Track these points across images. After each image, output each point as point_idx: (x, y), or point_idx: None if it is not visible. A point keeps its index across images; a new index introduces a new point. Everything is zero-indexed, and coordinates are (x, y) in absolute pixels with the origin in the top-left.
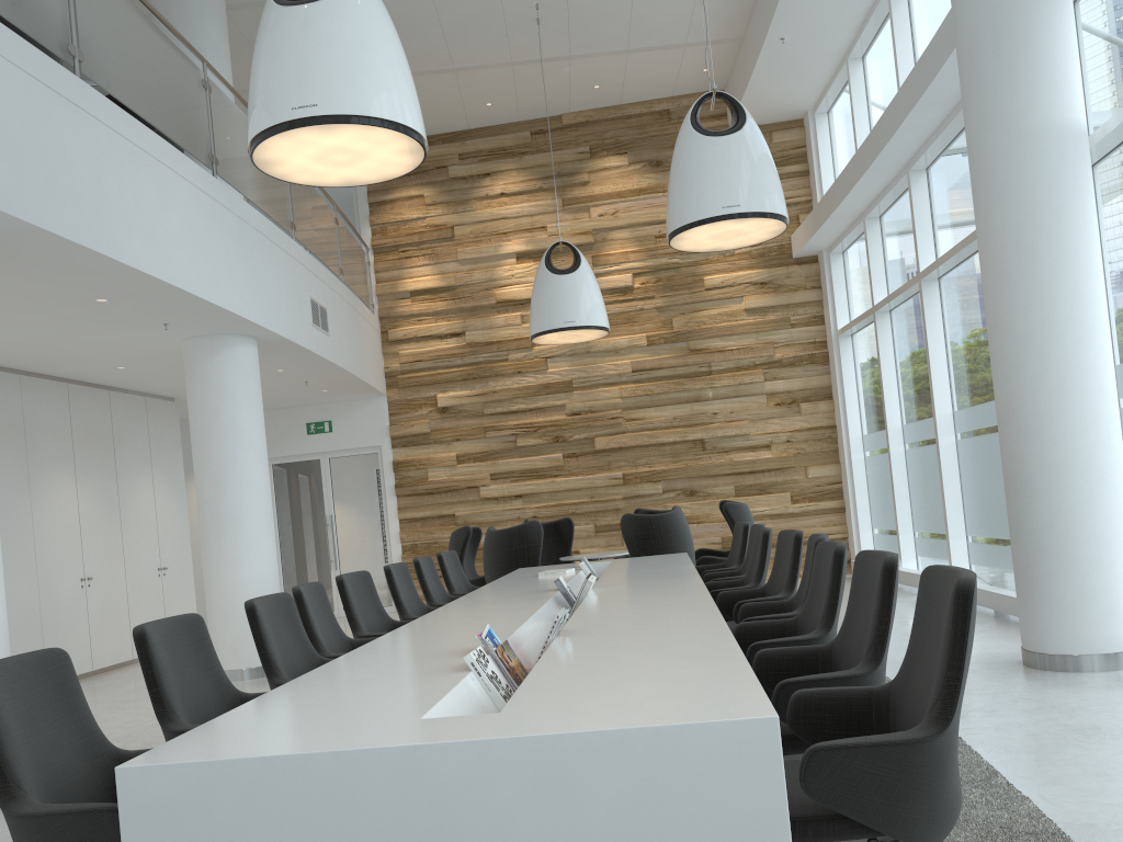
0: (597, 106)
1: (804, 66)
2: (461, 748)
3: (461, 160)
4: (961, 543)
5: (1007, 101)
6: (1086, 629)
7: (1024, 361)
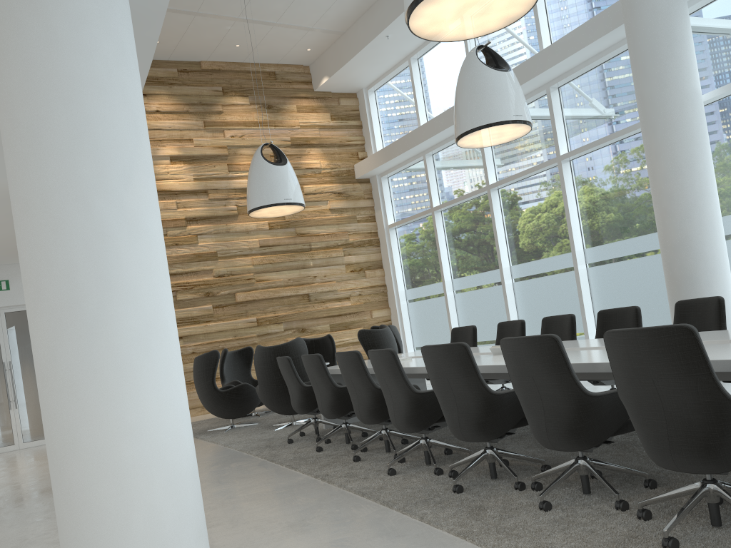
0: (227, 60)
1: (383, 57)
2: None
3: None
4: None
5: (676, 75)
6: None
7: (692, 214)
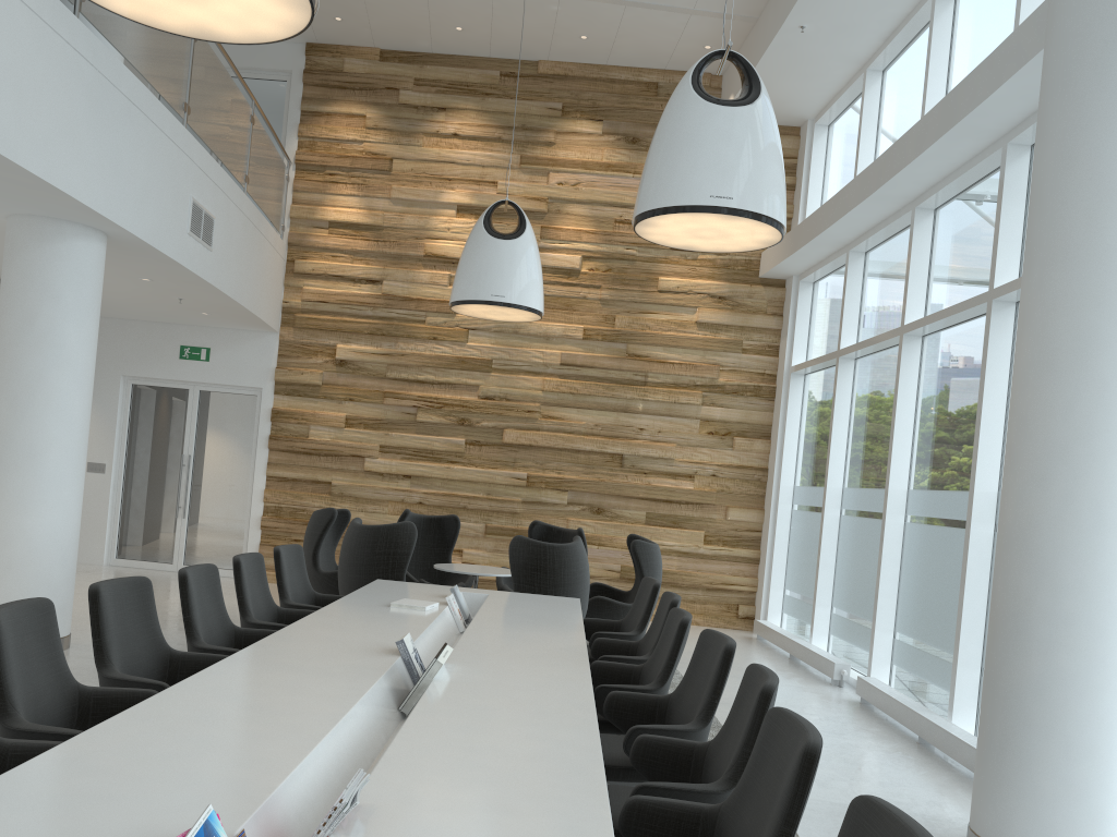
0: (580, 61)
1: (817, 66)
2: None
3: (416, 86)
4: (887, 638)
5: (1102, 138)
6: (1061, 832)
7: (1054, 475)
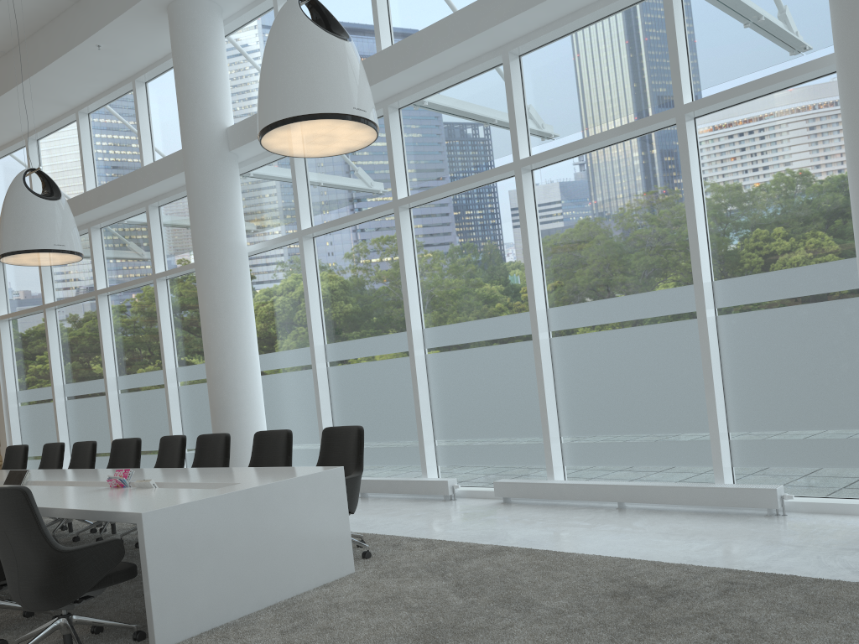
0: None
1: None
2: (263, 487)
3: None
4: None
5: (219, 227)
6: None
7: (227, 352)
